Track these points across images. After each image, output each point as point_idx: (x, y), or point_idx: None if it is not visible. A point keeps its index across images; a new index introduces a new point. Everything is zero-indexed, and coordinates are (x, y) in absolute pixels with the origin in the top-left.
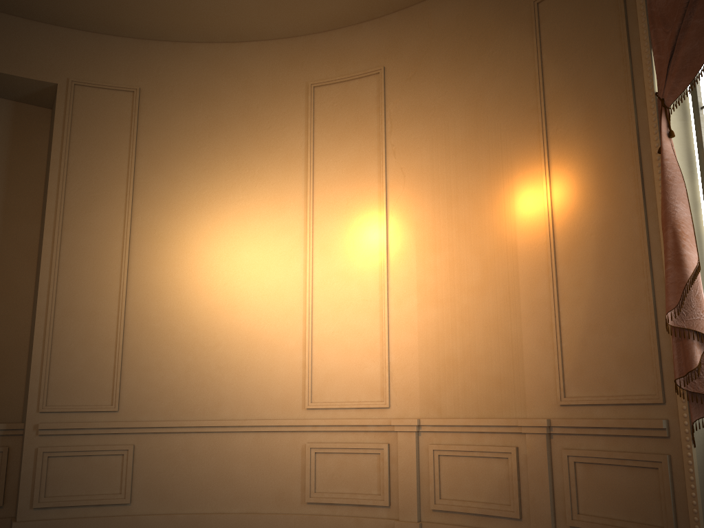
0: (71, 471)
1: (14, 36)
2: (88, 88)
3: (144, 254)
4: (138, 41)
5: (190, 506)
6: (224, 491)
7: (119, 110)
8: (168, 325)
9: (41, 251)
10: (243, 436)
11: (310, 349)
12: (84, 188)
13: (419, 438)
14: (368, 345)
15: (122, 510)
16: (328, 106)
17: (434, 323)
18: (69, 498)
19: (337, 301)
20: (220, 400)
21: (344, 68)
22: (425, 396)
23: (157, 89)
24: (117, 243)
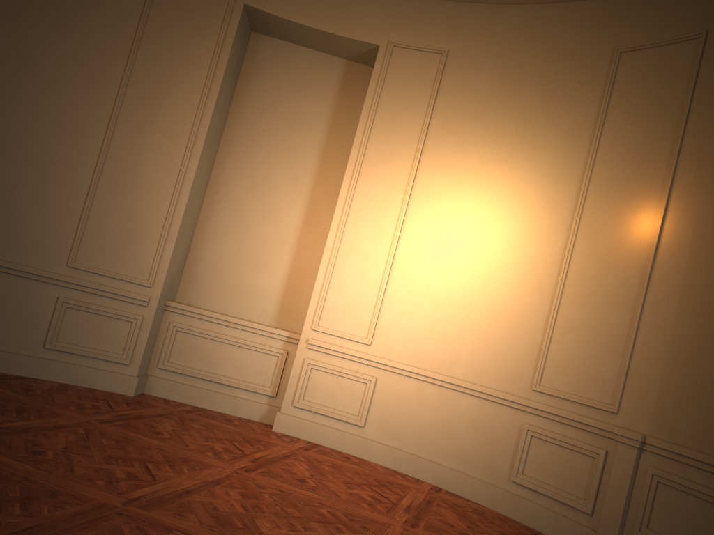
0: (325, 385)
1: (353, 2)
2: (403, 49)
3: (419, 209)
4: (456, 4)
5: (410, 446)
6: (441, 444)
7: (426, 71)
8: (426, 278)
9: (339, 194)
10: (469, 398)
11: (550, 331)
12: (383, 142)
13: (641, 457)
14: (611, 342)
15: (356, 430)
16: (632, 75)
17: (691, 336)
18: (319, 406)
19: (589, 288)
20: (456, 359)
21: (659, 31)
22: (659, 413)
23: (463, 52)
24: (399, 195)
